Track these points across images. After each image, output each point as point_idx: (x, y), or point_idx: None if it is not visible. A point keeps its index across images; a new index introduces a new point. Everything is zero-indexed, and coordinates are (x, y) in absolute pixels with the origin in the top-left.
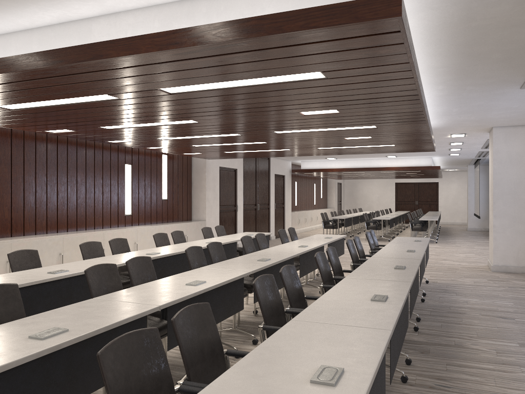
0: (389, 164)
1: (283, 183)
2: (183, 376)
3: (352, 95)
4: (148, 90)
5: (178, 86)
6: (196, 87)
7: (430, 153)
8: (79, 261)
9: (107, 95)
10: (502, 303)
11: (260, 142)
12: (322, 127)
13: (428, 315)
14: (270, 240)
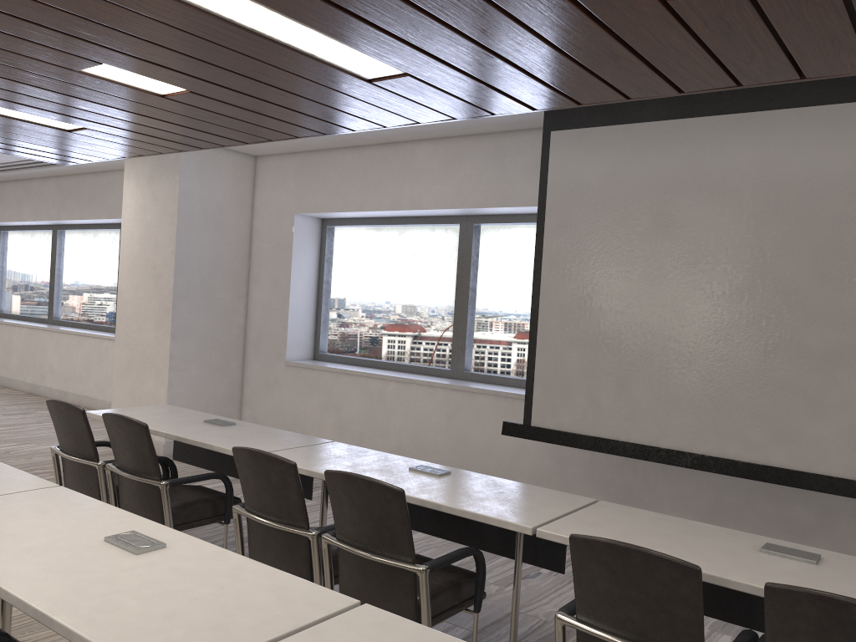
0: None
1: None
2: None
3: None
4: None
5: None
6: None
7: None
8: None
9: None
10: (418, 538)
11: None
12: (316, 5)
13: (479, 636)
14: None
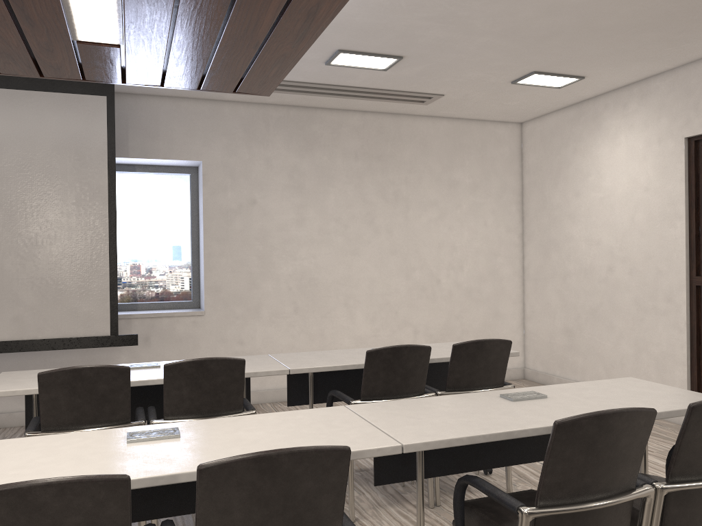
0: None
1: None
2: (425, 394)
3: None
4: None
5: None
6: None
7: None
8: None
9: None
10: None
11: None
12: None
13: None
14: None
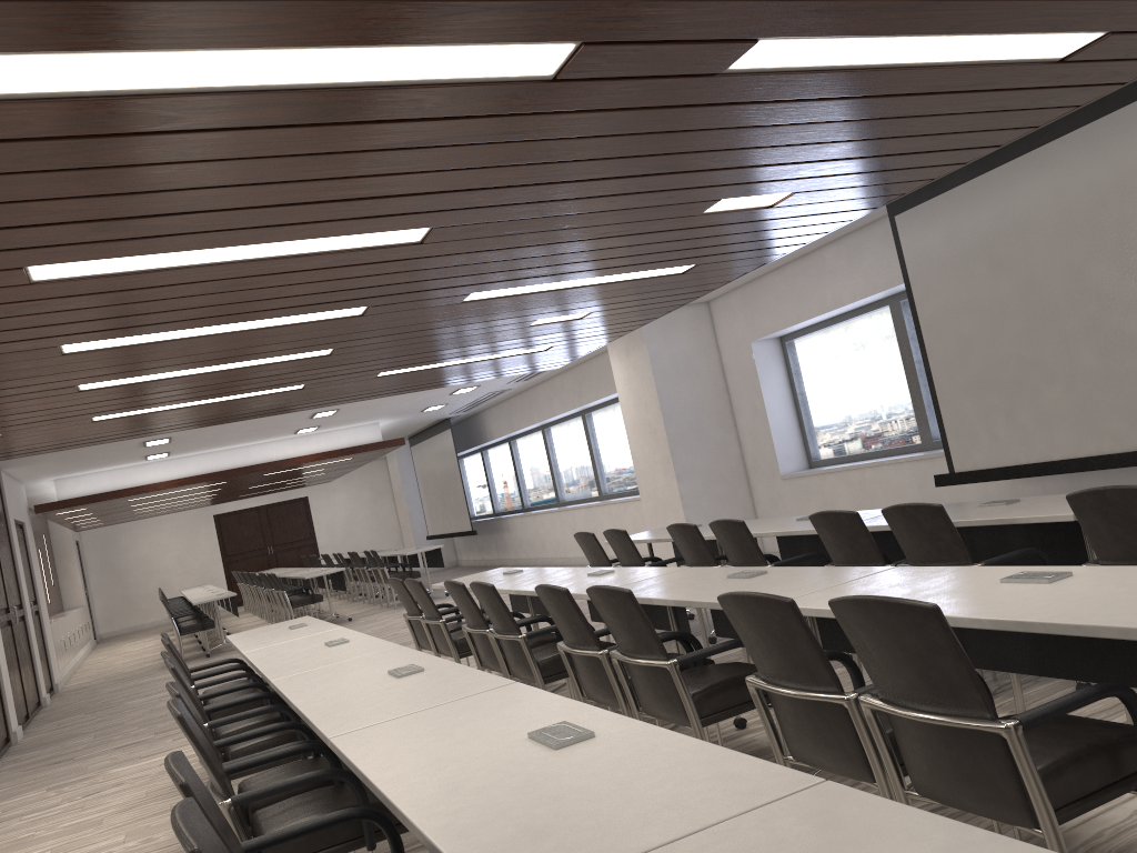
0: (292, 452)
1: (26, 546)
2: None
3: (940, 136)
4: (729, 41)
5: (832, 34)
6: (831, 51)
7: (401, 407)
8: (358, 739)
9: (561, 52)
10: None
11: (319, 351)
12: (612, 269)
13: None
14: (48, 707)
